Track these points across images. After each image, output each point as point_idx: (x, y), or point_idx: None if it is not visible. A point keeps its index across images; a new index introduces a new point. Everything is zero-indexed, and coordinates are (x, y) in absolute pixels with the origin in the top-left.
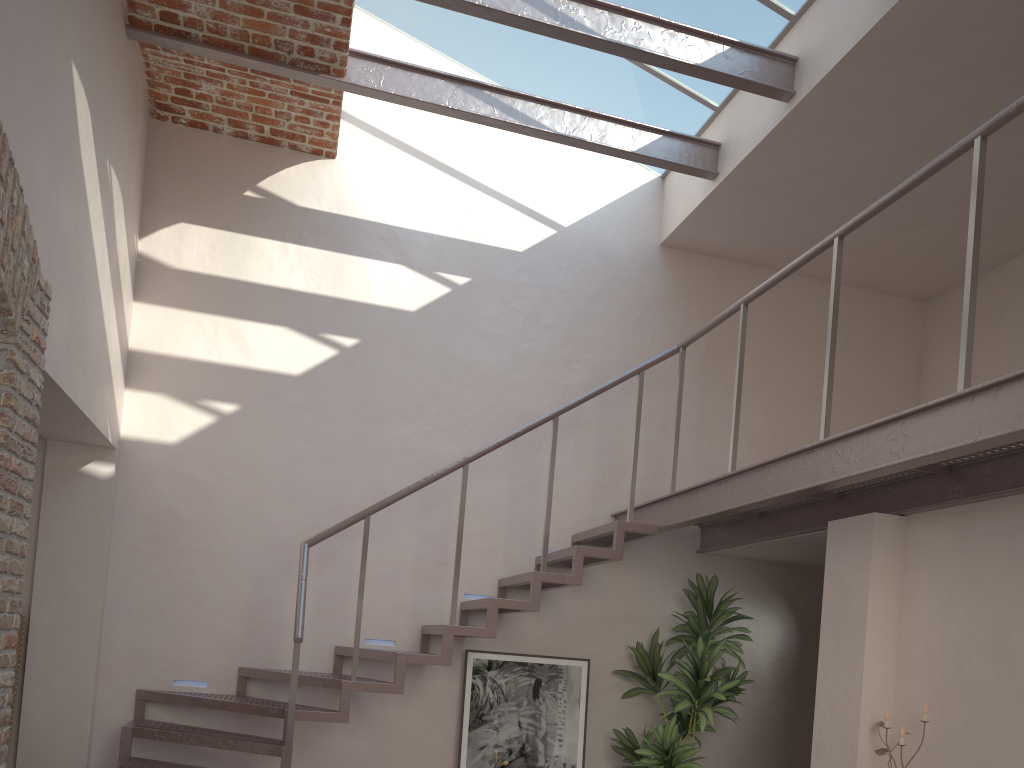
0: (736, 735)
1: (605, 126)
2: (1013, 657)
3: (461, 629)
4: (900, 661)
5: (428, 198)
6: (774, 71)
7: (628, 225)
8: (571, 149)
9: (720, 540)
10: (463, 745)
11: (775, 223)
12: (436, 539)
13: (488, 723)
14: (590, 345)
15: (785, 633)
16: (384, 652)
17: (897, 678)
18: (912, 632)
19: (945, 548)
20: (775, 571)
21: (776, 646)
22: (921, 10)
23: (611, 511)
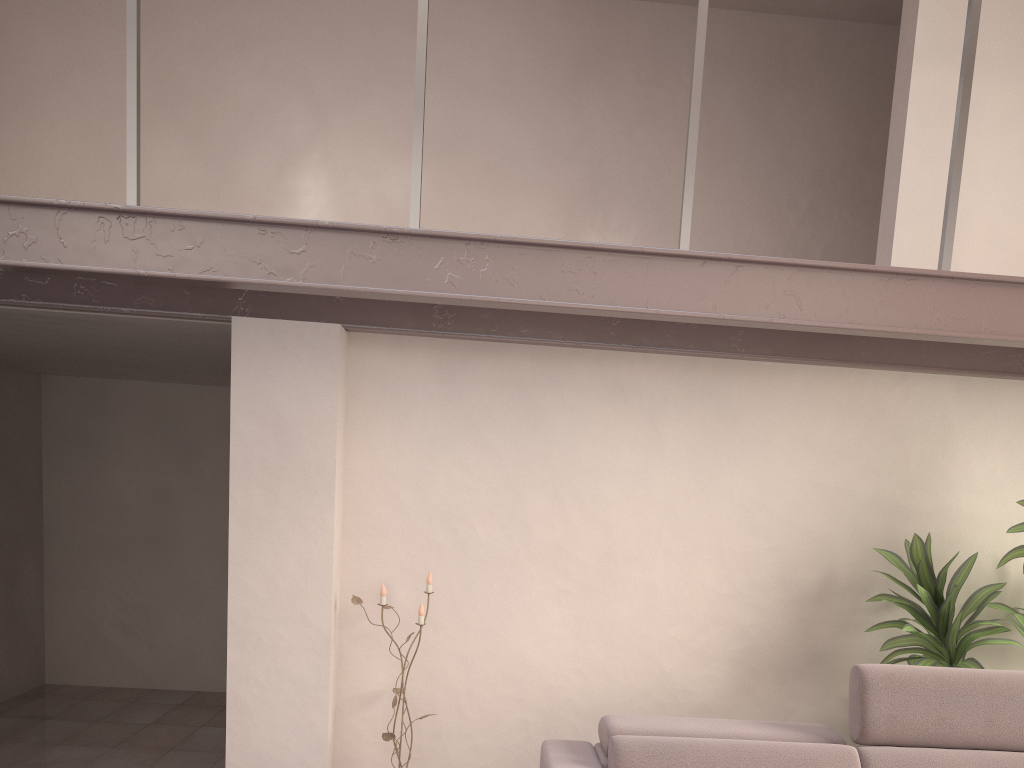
0: None
1: None
2: (528, 519)
3: None
4: (351, 519)
5: None
6: None
7: None
8: None
9: None
10: None
11: None
12: None
13: None
14: None
15: None
16: None
17: (346, 540)
18: (370, 484)
19: (422, 387)
20: None
21: None
22: None
23: None
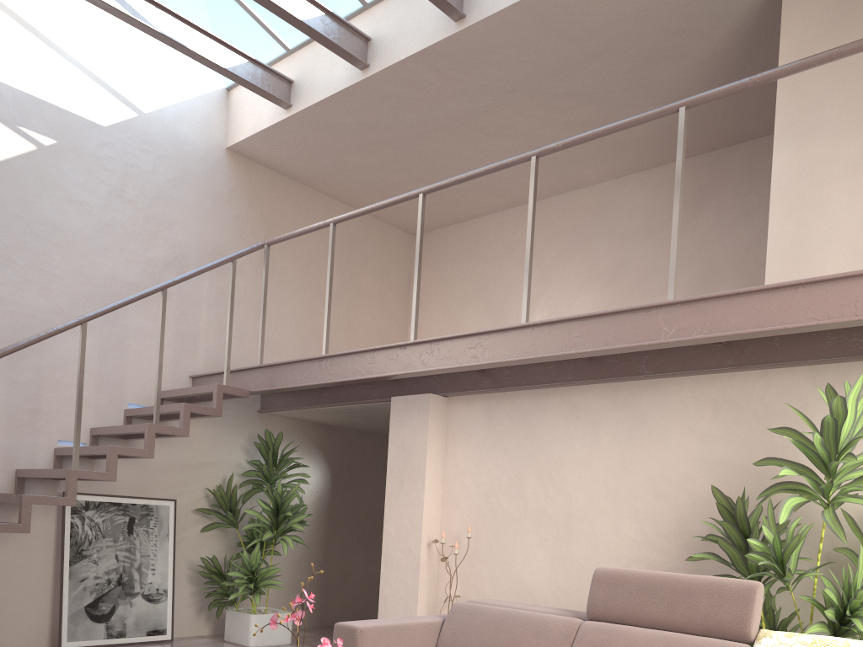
0: (288, 558)
1: (202, 39)
2: (526, 494)
3: (84, 473)
4: (445, 498)
5: (9, 50)
6: (354, 43)
7: (200, 124)
8: (149, 41)
9: (282, 403)
10: (65, 579)
11: (326, 155)
12: (28, 388)
13: (88, 558)
14: (169, 225)
15: (322, 478)
16: (2, 494)
17: (443, 509)
18: (454, 478)
19: (478, 421)
20: (315, 430)
21: (316, 488)
22: (471, 42)
23: (189, 373)
